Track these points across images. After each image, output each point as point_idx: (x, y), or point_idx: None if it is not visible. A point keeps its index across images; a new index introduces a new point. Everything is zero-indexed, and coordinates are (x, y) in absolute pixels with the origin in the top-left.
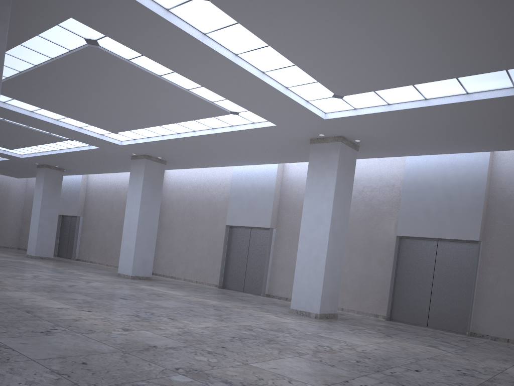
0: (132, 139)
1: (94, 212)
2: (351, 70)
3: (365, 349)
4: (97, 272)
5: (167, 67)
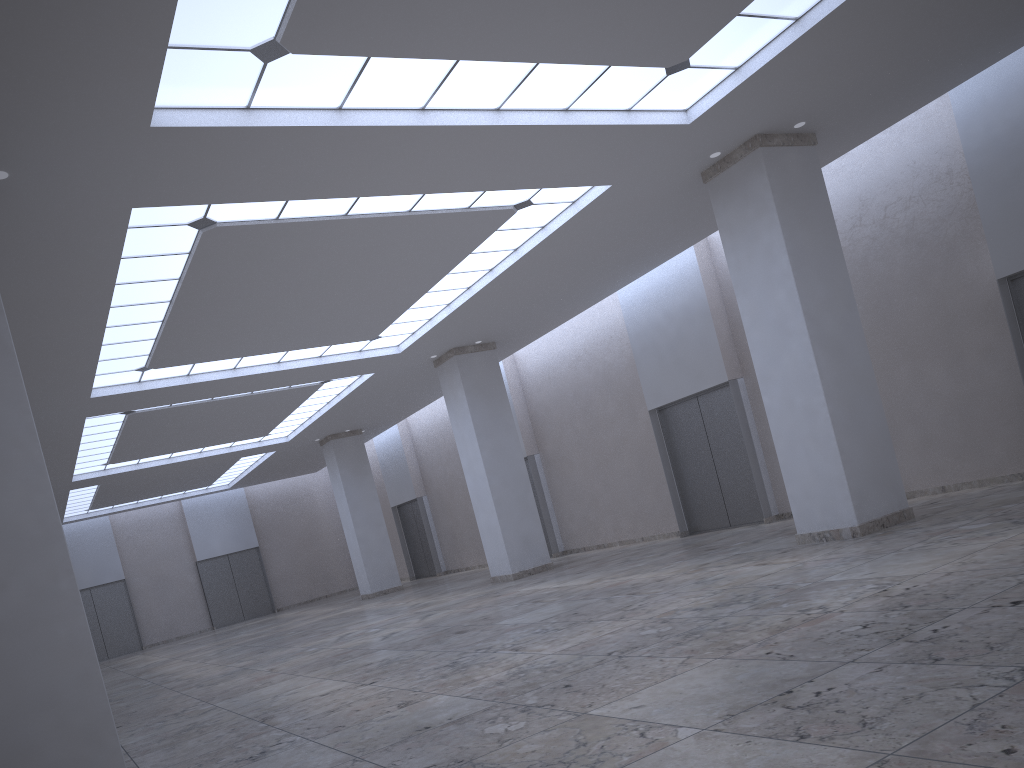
0: (411, 335)
1: (439, 481)
2: (649, 7)
3: (917, 583)
4: (461, 587)
5: (334, 196)
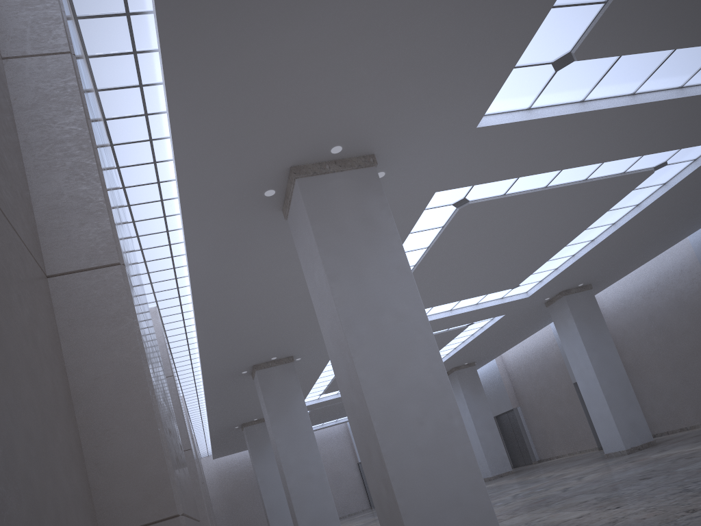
0: (538, 282)
1: (530, 395)
2: None
3: None
4: (576, 464)
5: (552, 170)
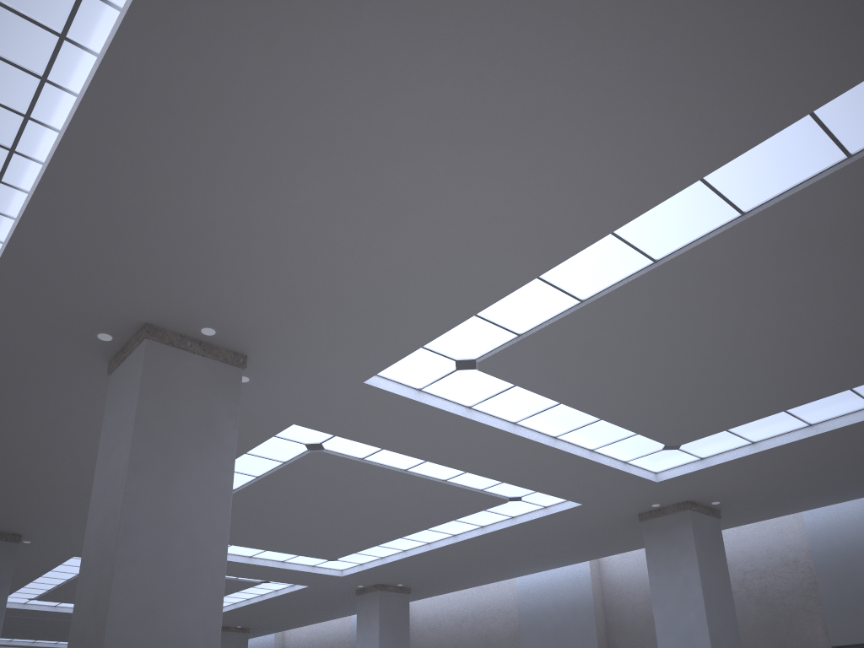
0: (359, 565)
1: None
2: (685, 410)
3: None
4: None
5: (418, 457)
